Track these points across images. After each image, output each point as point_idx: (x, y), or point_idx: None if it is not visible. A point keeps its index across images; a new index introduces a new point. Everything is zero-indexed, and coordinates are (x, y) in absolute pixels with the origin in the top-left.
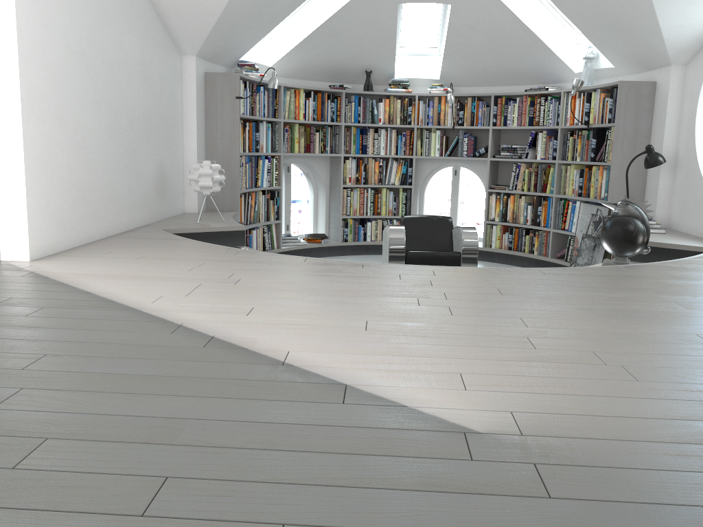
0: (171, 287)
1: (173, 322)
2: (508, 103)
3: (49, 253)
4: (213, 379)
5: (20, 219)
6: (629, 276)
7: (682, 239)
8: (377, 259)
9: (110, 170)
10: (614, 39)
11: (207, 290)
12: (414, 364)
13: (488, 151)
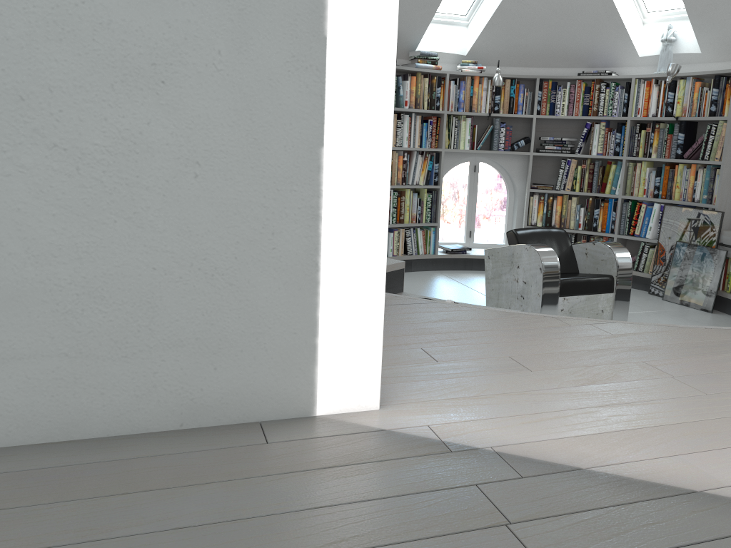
0: None
1: None
2: (557, 89)
3: None
4: None
5: (370, 319)
6: None
7: None
8: (411, 279)
9: None
10: None
11: None
12: None
13: (531, 144)
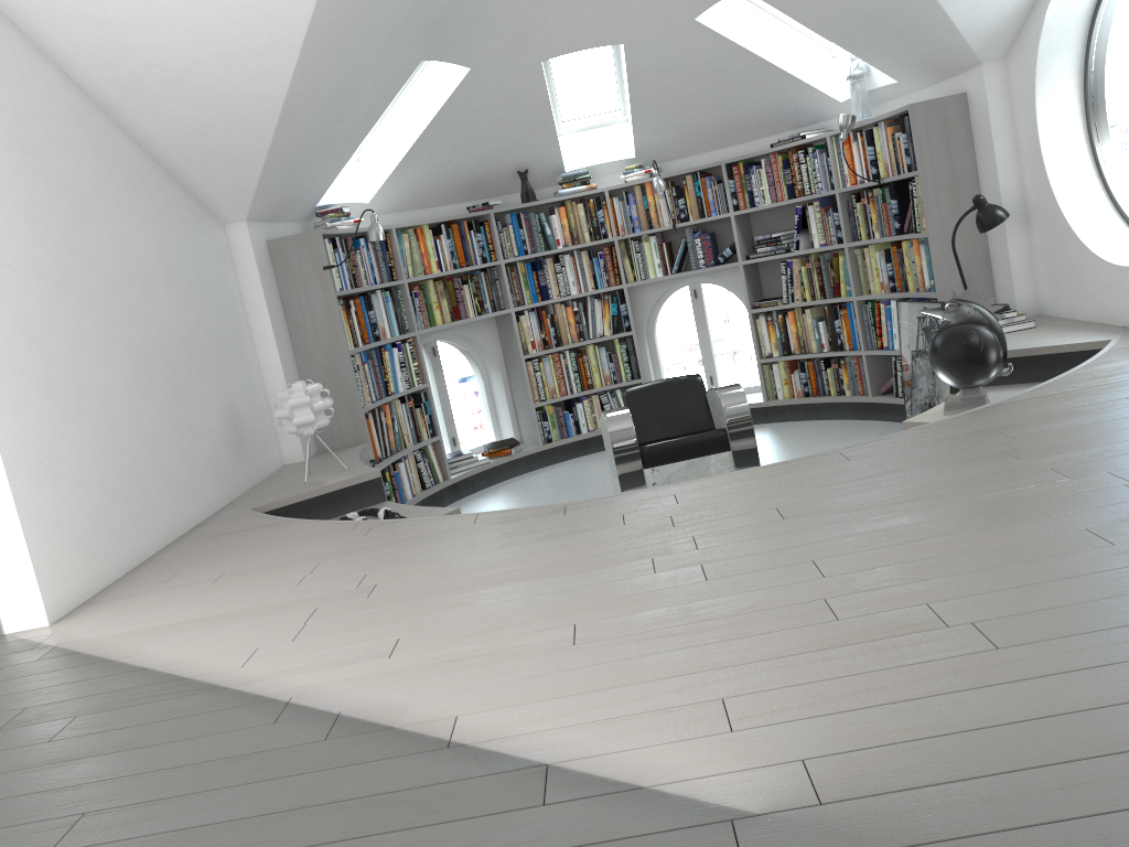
0: (270, 626)
1: (276, 698)
2: (749, 172)
3: (79, 602)
4: (343, 801)
5: (21, 564)
6: (981, 432)
7: (1063, 333)
8: (604, 458)
9: (148, 441)
10: (884, 43)
11: (326, 620)
12: (650, 696)
13: (736, 251)
